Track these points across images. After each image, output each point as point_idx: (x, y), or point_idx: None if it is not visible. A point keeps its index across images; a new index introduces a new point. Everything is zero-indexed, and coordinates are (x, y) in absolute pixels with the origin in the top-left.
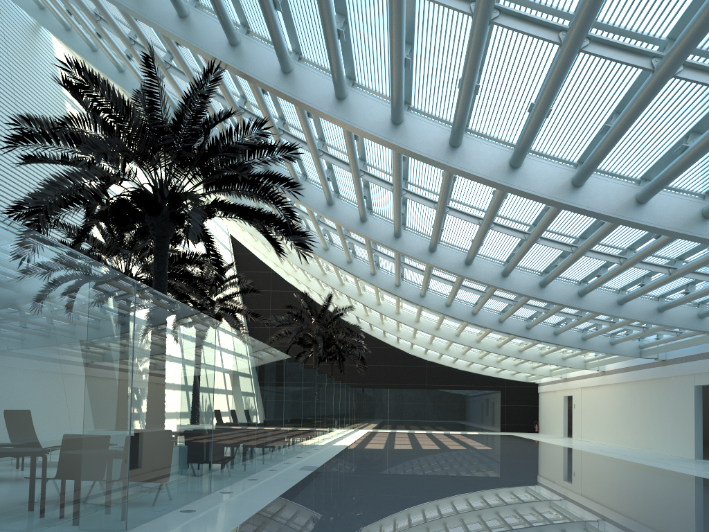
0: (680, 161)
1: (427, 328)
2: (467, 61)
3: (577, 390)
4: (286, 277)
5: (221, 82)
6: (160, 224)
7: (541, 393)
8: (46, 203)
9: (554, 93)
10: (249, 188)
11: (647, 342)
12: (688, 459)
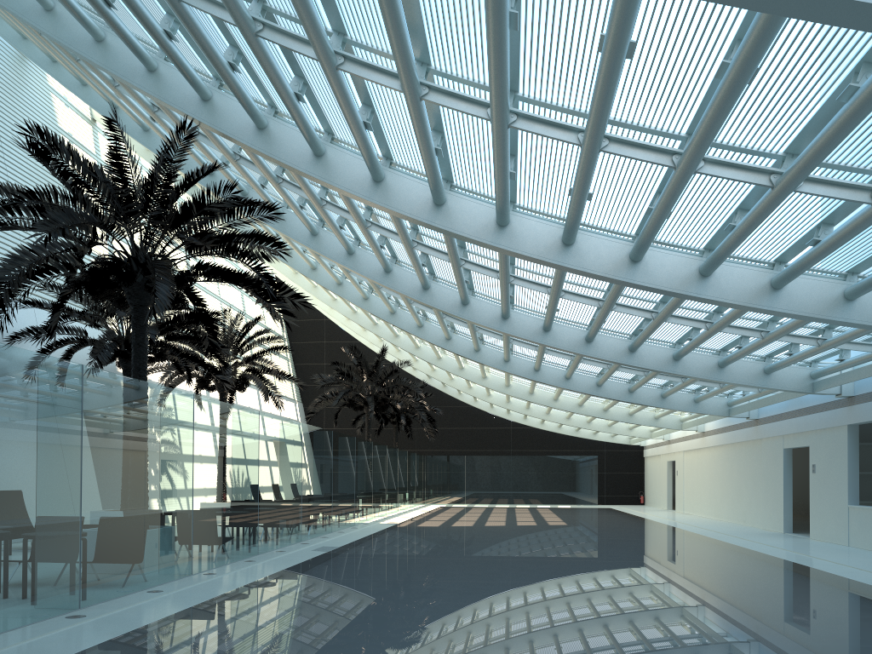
0: (649, 224)
1: (496, 385)
2: (415, 131)
3: (680, 454)
4: (343, 325)
5: (207, 131)
6: (137, 293)
7: (646, 457)
8: (9, 278)
9: (503, 161)
10: (228, 252)
11: (734, 399)
12: (776, 533)
